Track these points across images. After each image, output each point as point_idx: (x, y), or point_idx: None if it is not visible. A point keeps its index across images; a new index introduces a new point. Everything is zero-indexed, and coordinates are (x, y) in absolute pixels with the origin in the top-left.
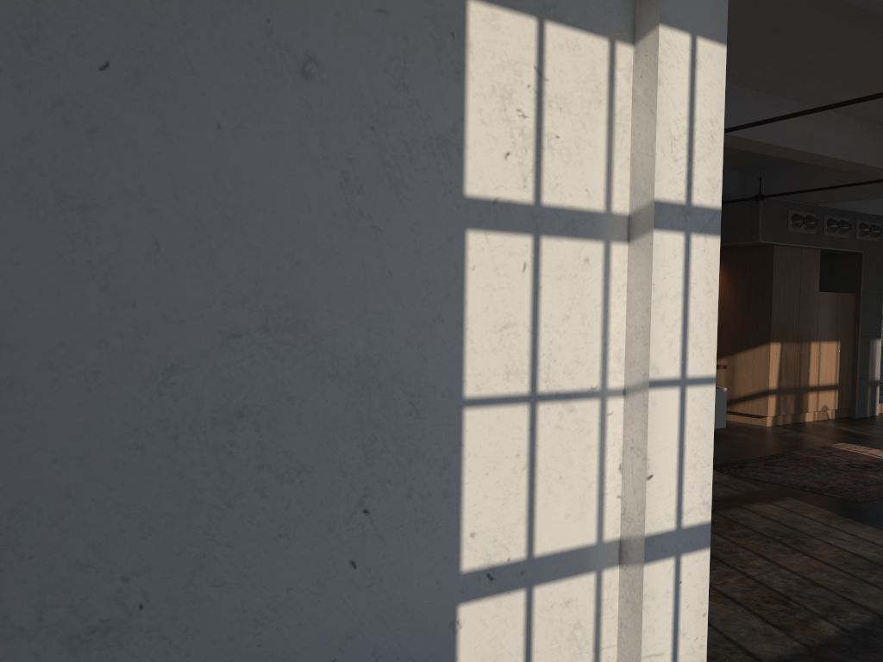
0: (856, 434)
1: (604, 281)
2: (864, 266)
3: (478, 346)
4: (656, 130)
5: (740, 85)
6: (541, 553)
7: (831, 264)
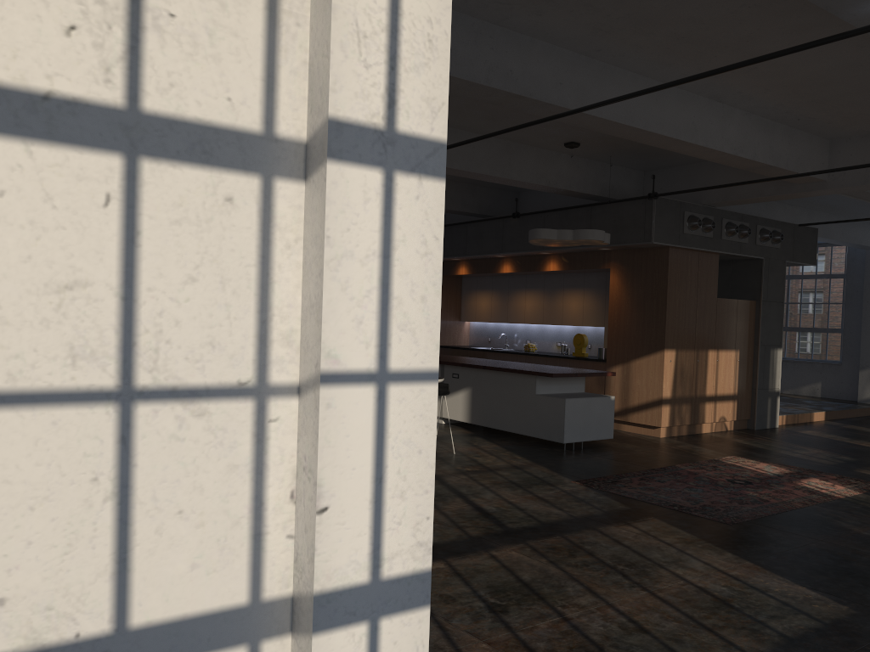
0: (750, 446)
1: (263, 232)
2: (765, 273)
3: (11, 314)
4: (332, 19)
5: (612, 64)
6: (144, 623)
7: (733, 270)
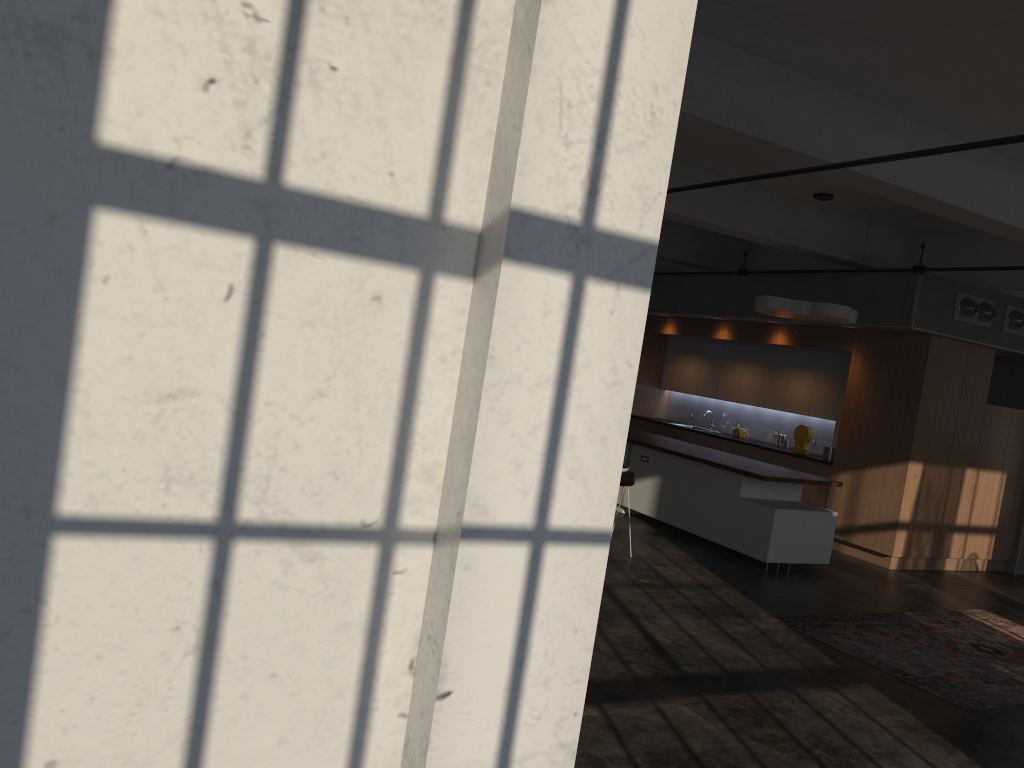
0: (1005, 598)
1: (414, 340)
2: None
3: (101, 425)
4: (530, 83)
5: (888, 108)
6: None
7: (1011, 370)
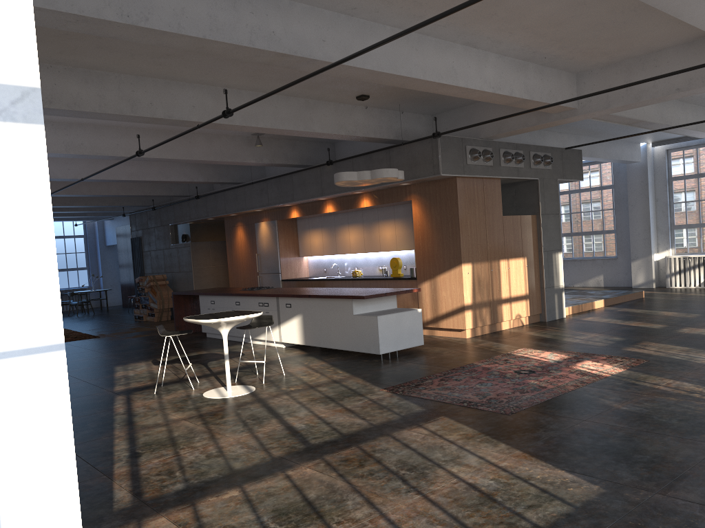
0: (540, 337)
1: None
2: (541, 191)
3: None
4: None
5: (371, 20)
6: None
7: (515, 191)
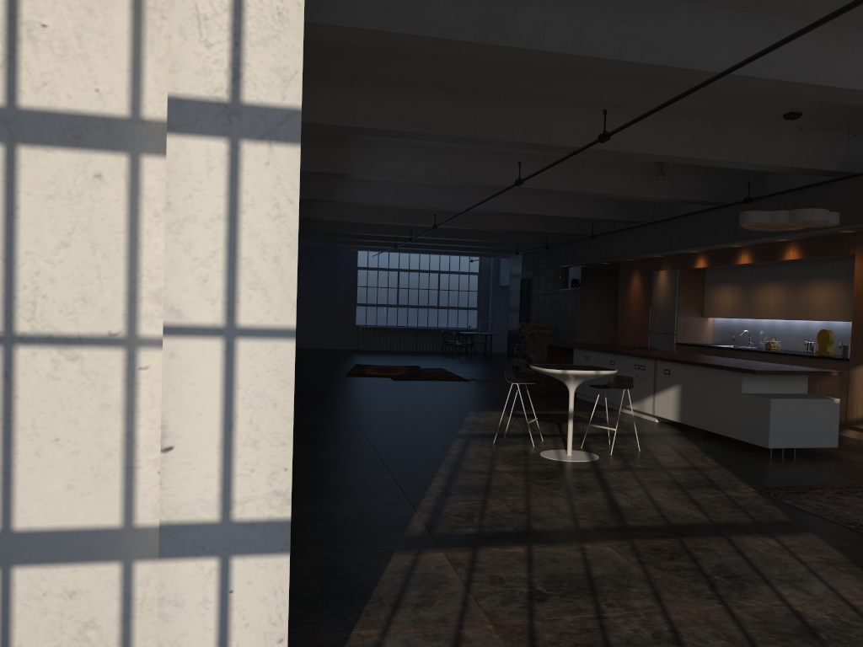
0: None
1: (131, 203)
2: None
3: None
4: (169, 7)
5: (785, 17)
6: (26, 528)
7: None
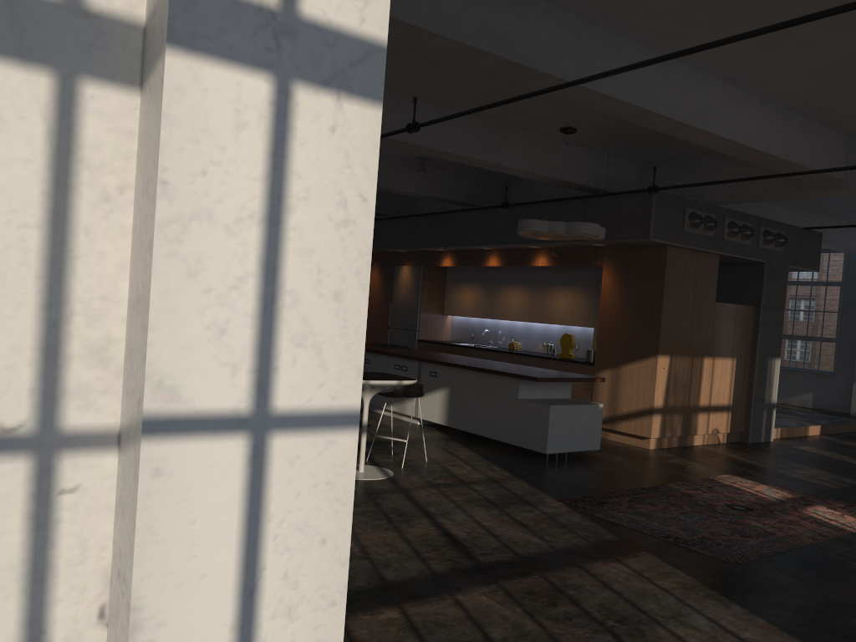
0: (746, 463)
1: (56, 170)
2: (766, 278)
3: None
4: None
5: (619, 34)
6: None
7: (732, 273)
